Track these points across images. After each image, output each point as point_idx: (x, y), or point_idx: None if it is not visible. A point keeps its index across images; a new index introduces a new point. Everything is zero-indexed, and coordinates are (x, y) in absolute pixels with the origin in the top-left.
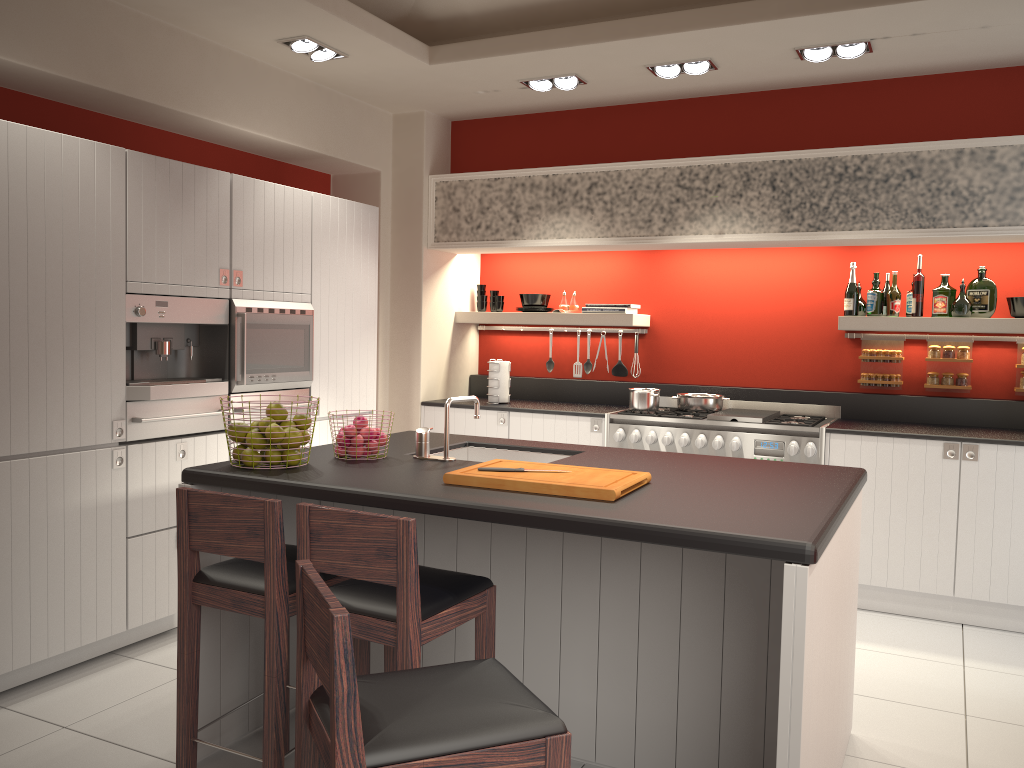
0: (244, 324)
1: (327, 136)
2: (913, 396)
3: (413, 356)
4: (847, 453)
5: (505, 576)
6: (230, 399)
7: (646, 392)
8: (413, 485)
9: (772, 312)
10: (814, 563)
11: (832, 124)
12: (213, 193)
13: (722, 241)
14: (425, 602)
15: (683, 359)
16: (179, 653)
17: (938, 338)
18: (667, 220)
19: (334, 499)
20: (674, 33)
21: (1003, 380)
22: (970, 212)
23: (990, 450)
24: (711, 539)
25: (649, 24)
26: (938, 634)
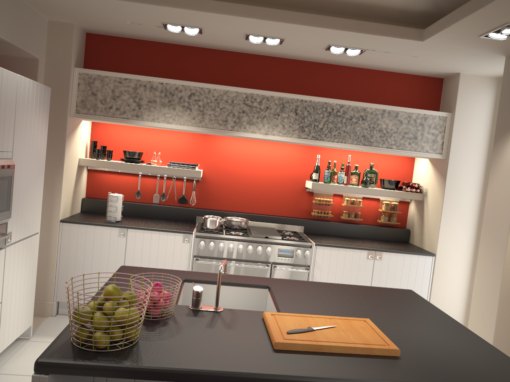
0: None
1: (12, 29)
2: (337, 222)
3: (55, 189)
4: (324, 256)
5: None
6: None
7: (216, 219)
8: (261, 357)
9: (270, 174)
10: None
11: (319, 83)
12: None
13: (267, 138)
14: None
15: (220, 196)
16: None
17: (348, 194)
18: (236, 122)
19: (214, 381)
20: (284, 23)
21: (372, 216)
22: (386, 141)
23: (387, 255)
24: None
25: (270, 13)
26: None
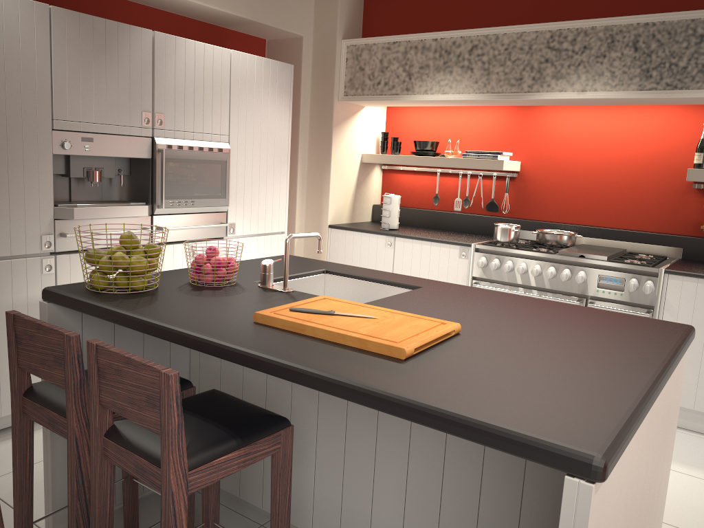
0: (163, 159)
1: (254, 4)
2: None
3: (324, 188)
4: (683, 293)
5: (330, 400)
6: (153, 219)
7: (508, 227)
8: (222, 322)
9: (627, 163)
10: (602, 482)
11: None
12: (136, 47)
13: (584, 98)
14: (200, 449)
15: (546, 200)
16: (13, 457)
17: None
18: (536, 78)
19: (146, 331)
20: None
21: None
22: None
23: None
24: (483, 431)
25: None
26: None
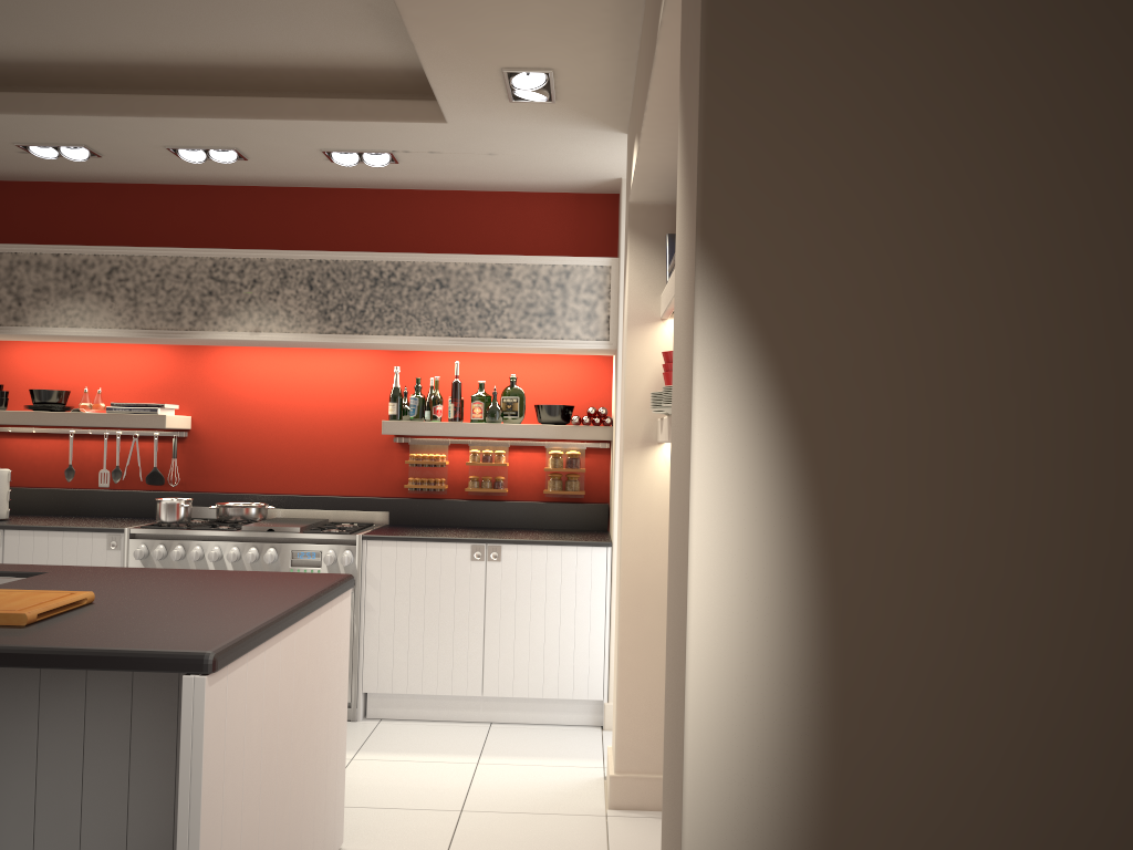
0: None
1: None
2: (456, 500)
3: None
4: (384, 560)
5: None
6: None
7: (175, 502)
8: None
9: (323, 415)
10: (213, 672)
11: (373, 228)
12: None
13: (258, 339)
14: None
15: (229, 465)
16: None
17: (479, 443)
18: (199, 314)
19: None
20: (187, 118)
21: (536, 483)
22: (492, 323)
23: (511, 550)
24: (110, 657)
25: (159, 104)
26: (465, 735)
